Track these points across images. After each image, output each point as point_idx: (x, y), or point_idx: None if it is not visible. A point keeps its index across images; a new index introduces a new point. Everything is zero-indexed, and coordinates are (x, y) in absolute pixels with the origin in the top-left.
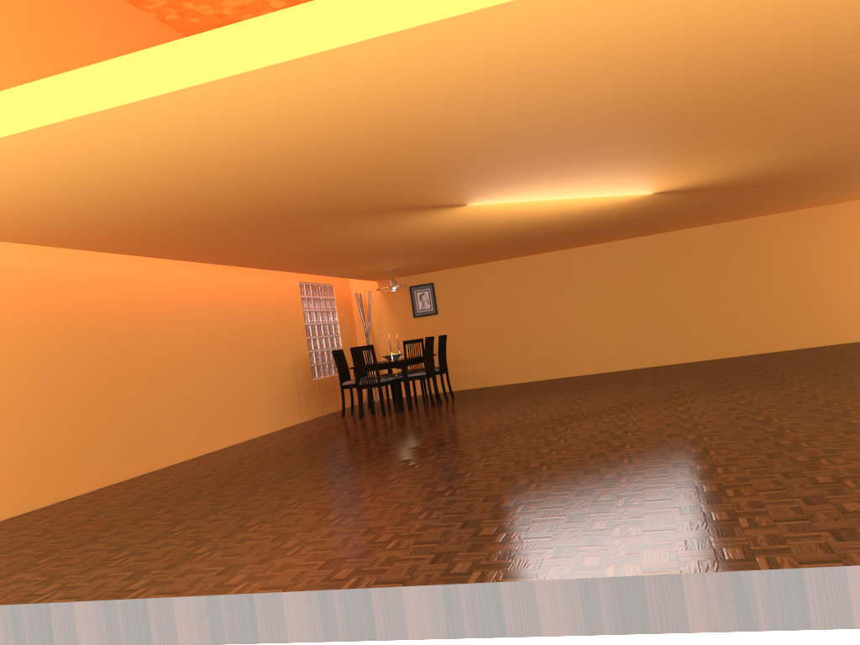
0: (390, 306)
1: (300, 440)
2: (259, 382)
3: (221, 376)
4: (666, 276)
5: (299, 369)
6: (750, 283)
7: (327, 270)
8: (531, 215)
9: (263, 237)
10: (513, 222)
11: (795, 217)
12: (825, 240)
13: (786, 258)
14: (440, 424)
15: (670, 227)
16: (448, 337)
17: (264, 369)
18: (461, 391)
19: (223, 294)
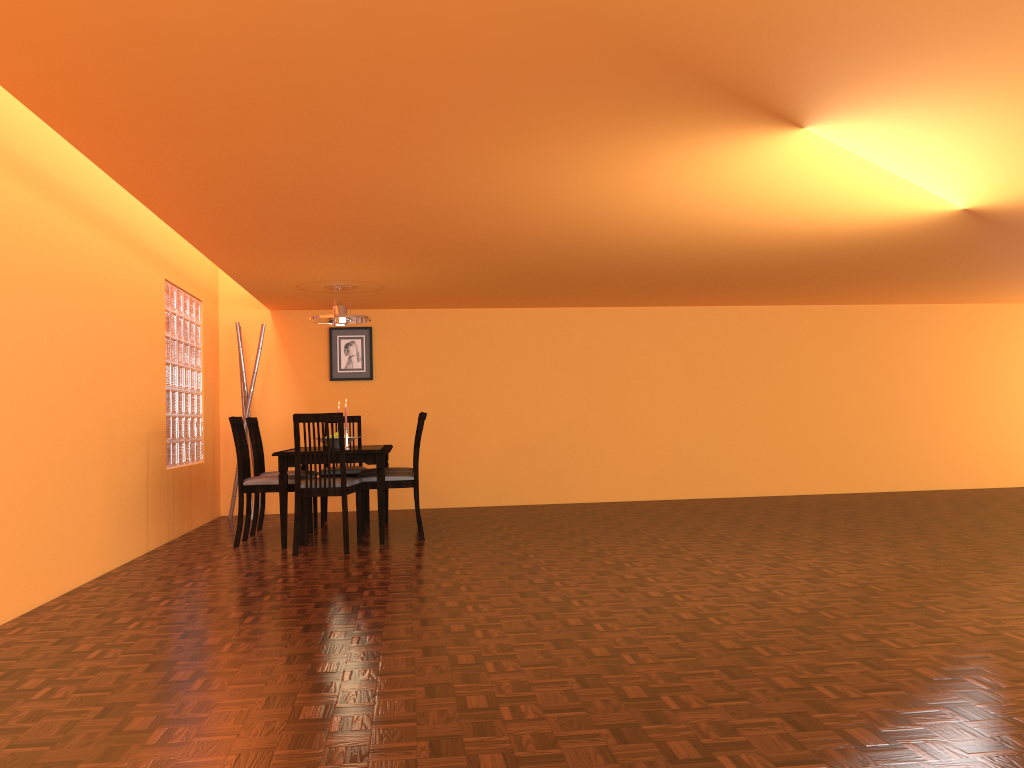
0: (290, 355)
1: (237, 605)
2: (95, 464)
3: (36, 441)
4: (726, 369)
5: (152, 446)
6: (832, 394)
7: (257, 258)
8: (764, 206)
9: (344, 85)
10: (709, 216)
11: (894, 313)
12: (925, 350)
13: (878, 366)
14: (562, 587)
15: (762, 296)
16: (385, 419)
17: (106, 438)
18: (405, 512)
19: (58, 257)
